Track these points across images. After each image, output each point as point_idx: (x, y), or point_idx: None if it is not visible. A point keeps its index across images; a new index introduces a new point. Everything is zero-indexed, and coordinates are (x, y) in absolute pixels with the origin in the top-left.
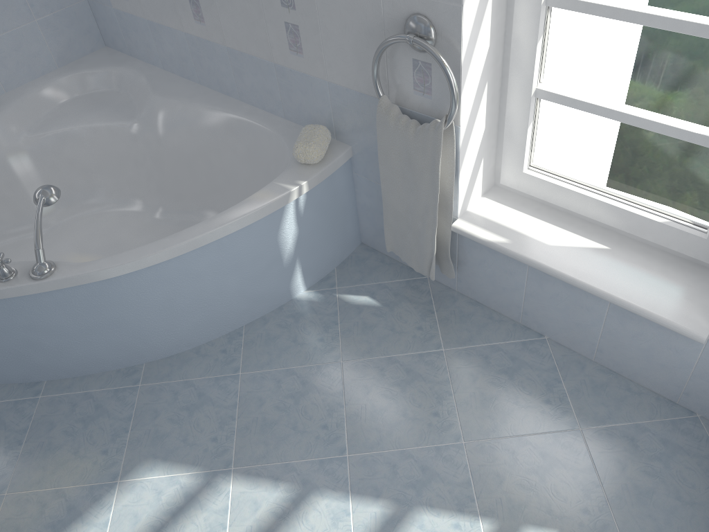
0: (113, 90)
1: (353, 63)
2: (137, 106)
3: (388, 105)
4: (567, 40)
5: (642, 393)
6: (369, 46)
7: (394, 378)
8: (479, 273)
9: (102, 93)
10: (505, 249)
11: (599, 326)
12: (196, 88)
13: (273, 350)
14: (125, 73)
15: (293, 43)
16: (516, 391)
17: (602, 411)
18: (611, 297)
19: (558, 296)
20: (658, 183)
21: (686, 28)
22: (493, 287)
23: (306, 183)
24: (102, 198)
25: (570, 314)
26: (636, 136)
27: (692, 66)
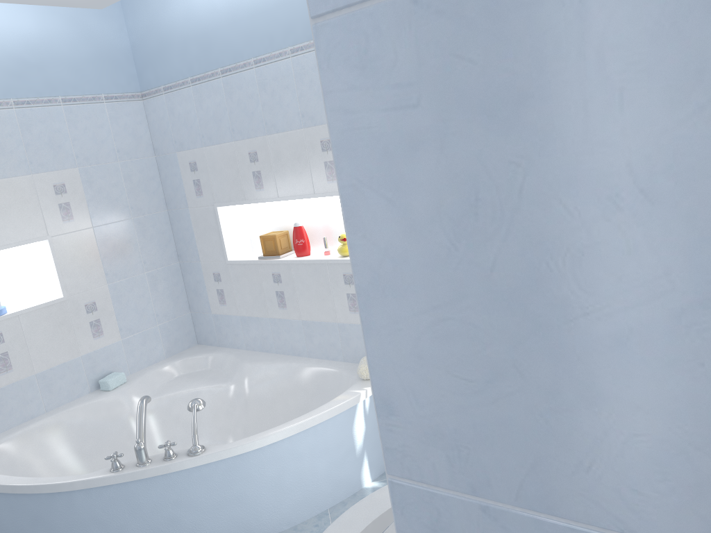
0: (206, 369)
1: None
2: (228, 374)
3: None
4: None
5: None
6: None
7: None
8: None
9: (198, 371)
10: None
11: None
12: (274, 355)
13: None
14: (217, 355)
15: (352, 306)
16: None
17: None
18: None
19: None
20: None
21: None
22: None
23: (370, 389)
24: None
25: None
26: None
27: None
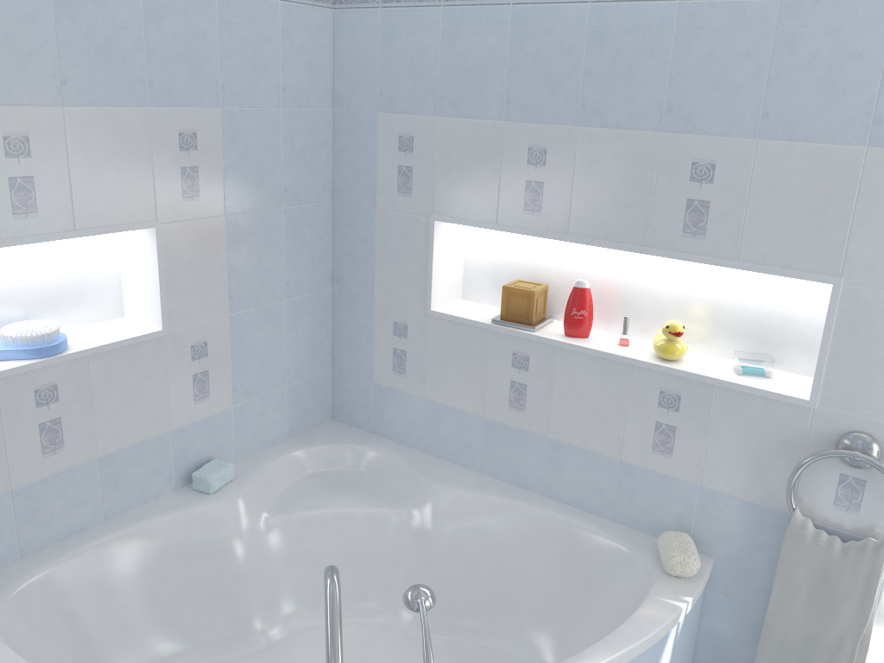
0: (351, 469)
1: (748, 470)
2: (395, 491)
3: (803, 518)
4: None
5: None
6: (778, 455)
7: None
8: None
9: (339, 471)
10: None
11: None
12: (479, 477)
13: None
14: (373, 451)
15: (661, 443)
16: None
17: None
18: None
19: None
20: None
21: None
22: None
23: (691, 600)
24: None
25: None
26: None
27: None
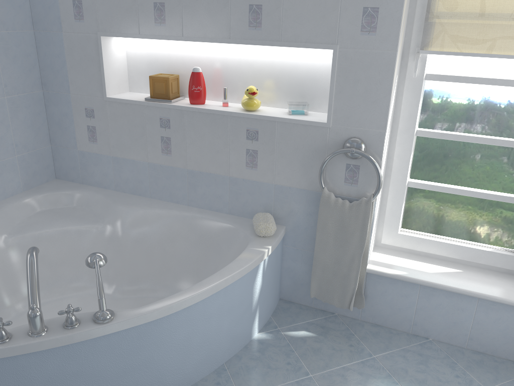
0: (69, 206)
1: (298, 170)
2: (97, 215)
3: (328, 192)
4: (428, 153)
5: (504, 362)
6: (314, 158)
7: (354, 380)
8: (380, 302)
9: (60, 208)
10: (407, 277)
11: (470, 320)
12: (149, 200)
13: (257, 376)
14: (82, 193)
15: (250, 162)
16: (435, 374)
17: (491, 376)
18: (483, 295)
19: (441, 305)
20: (484, 227)
21: (496, 142)
22: (391, 309)
23: (270, 247)
24: (63, 286)
25: (449, 316)
26: (470, 202)
27: (500, 161)
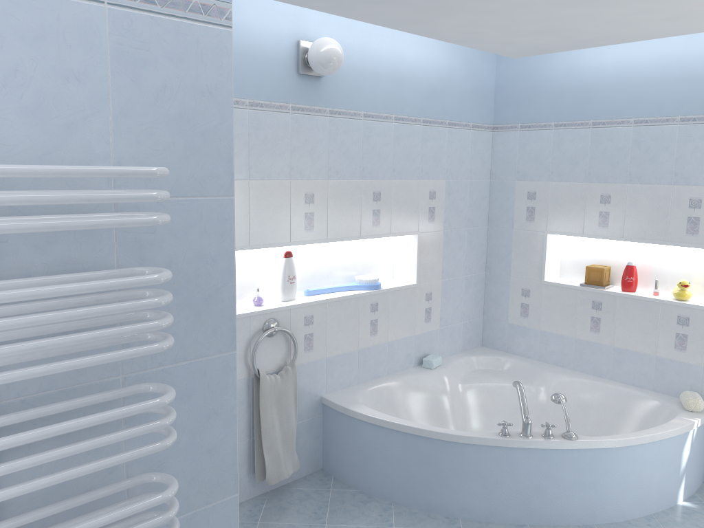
0: (497, 369)
1: None
2: (524, 378)
3: None
4: None
5: None
6: None
7: None
8: None
9: (490, 370)
10: None
11: None
12: (572, 371)
13: None
14: (509, 360)
15: (679, 344)
16: None
17: None
18: None
19: None
20: None
21: None
22: None
23: (700, 420)
24: None
25: None
26: None
27: None
